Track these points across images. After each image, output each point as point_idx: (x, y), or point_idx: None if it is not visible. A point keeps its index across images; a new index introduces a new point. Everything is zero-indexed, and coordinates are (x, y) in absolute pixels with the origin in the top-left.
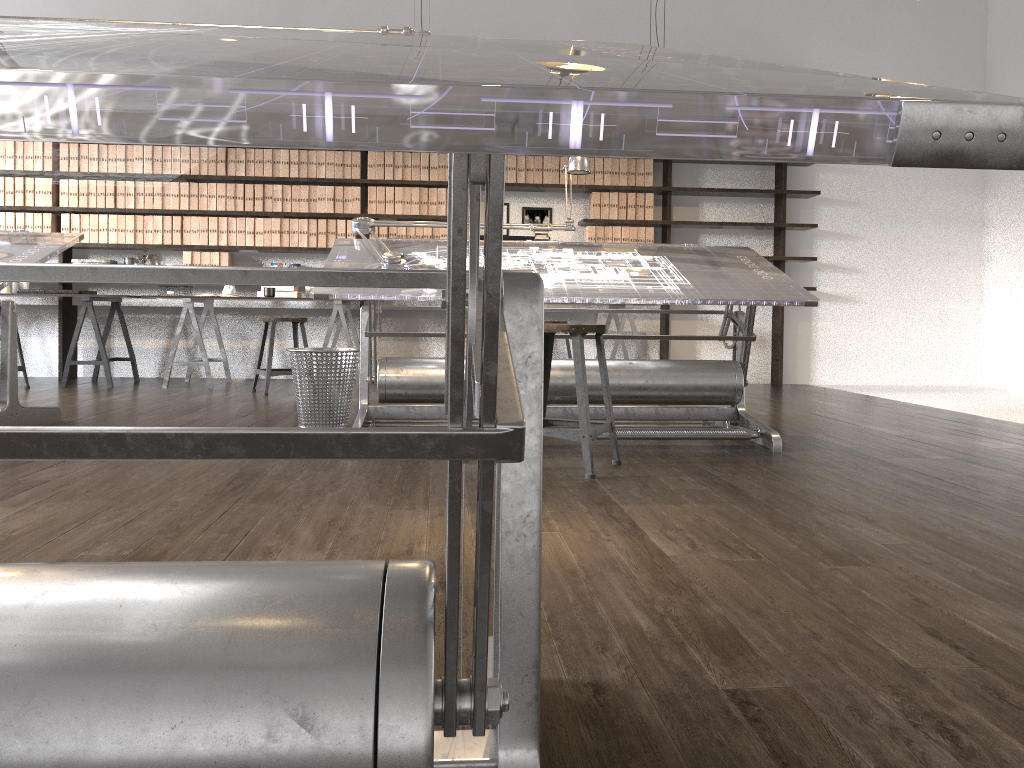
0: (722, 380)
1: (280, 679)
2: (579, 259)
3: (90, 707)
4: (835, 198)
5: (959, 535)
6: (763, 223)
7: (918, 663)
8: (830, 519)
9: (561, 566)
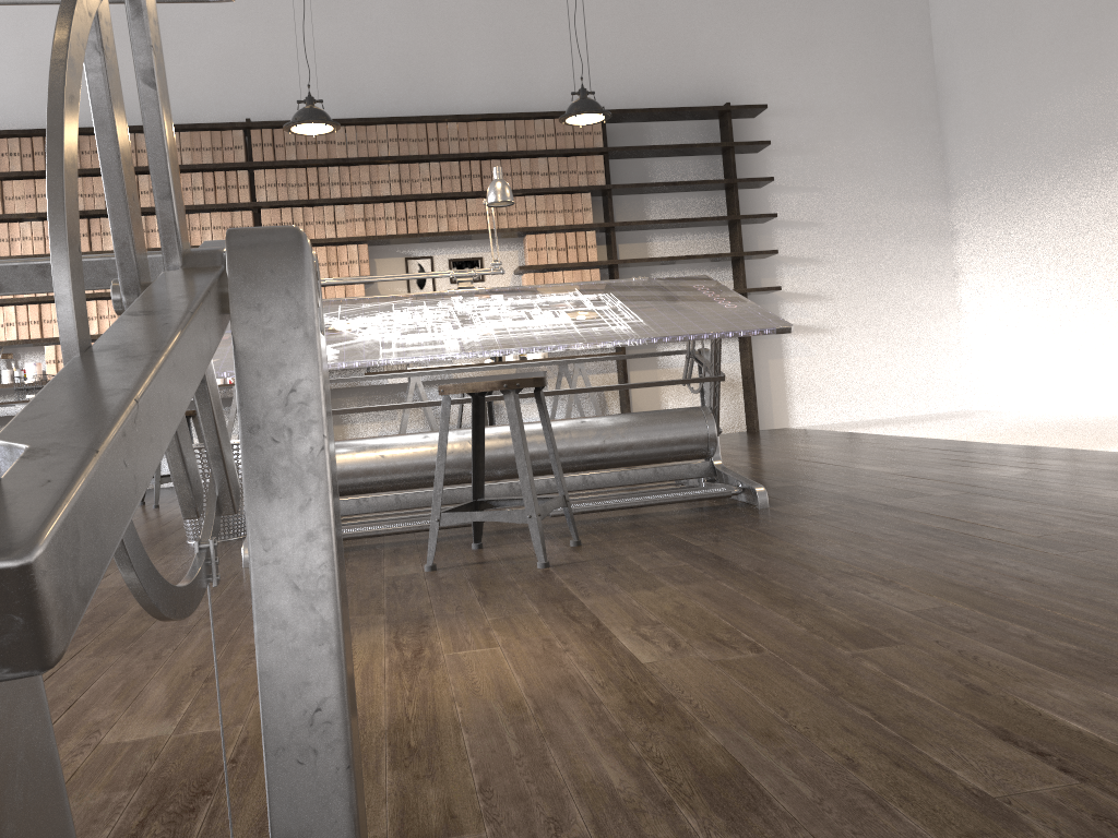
0: (692, 430)
1: None
2: (511, 305)
3: None
4: (793, 220)
5: (997, 588)
6: (719, 254)
7: (997, 788)
8: (840, 586)
9: (502, 698)
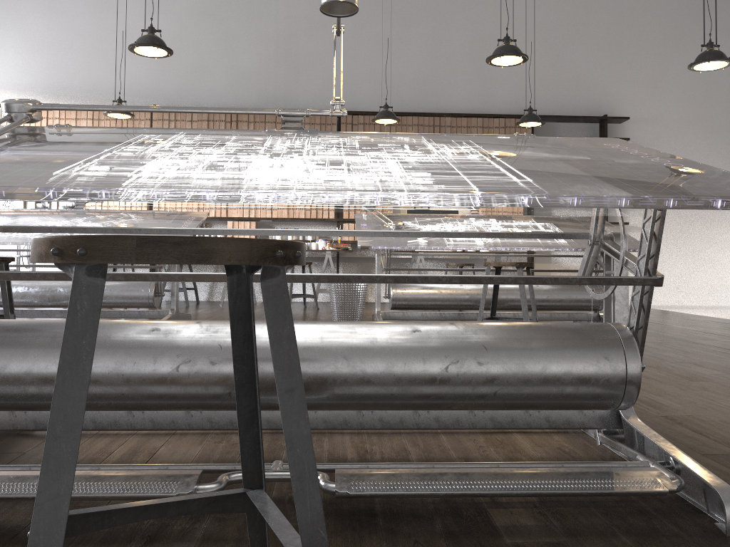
0: None
1: (596, 347)
2: (502, 225)
3: (548, 353)
4: None
5: None
6: None
7: None
8: (676, 364)
9: None
